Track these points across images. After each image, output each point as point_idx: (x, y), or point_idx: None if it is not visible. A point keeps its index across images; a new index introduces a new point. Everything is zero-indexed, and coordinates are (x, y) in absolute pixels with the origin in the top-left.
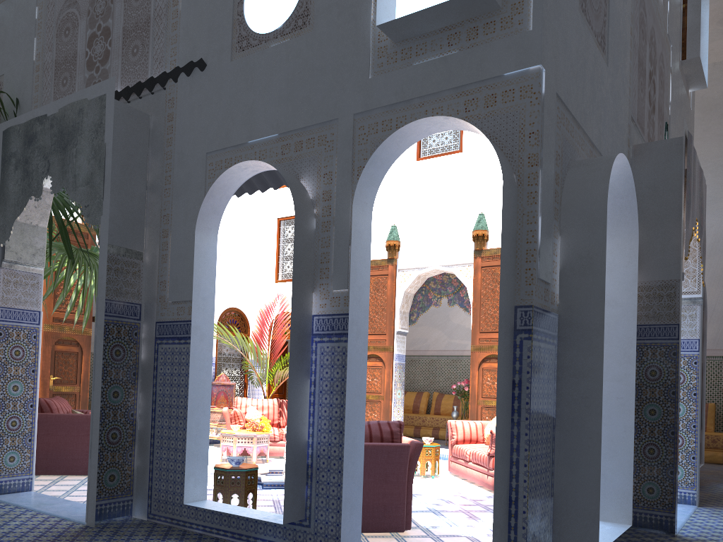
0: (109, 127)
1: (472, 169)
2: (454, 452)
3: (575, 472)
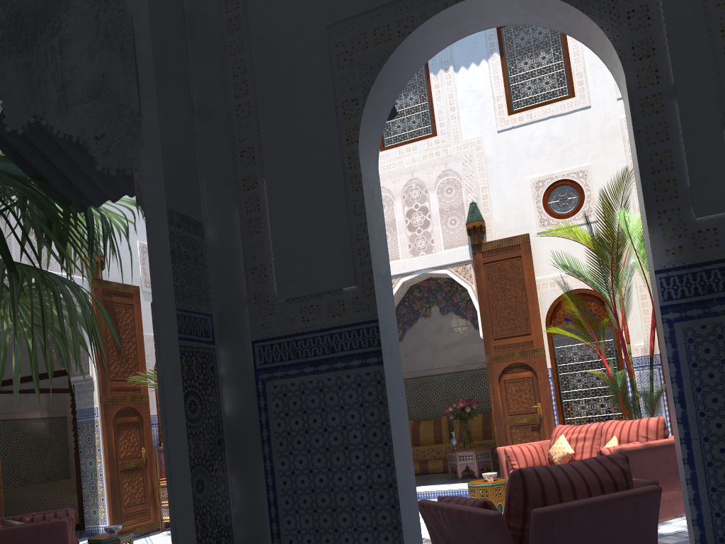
0: None
1: (453, 154)
2: None
3: None
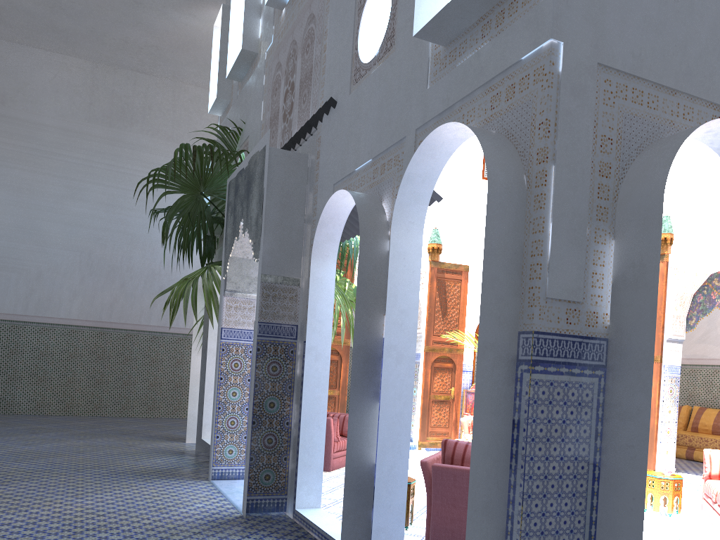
0: (266, 173)
1: None
2: (705, 488)
3: (617, 539)
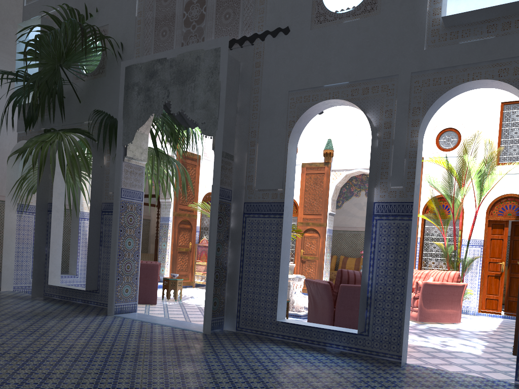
0: (223, 70)
1: None
2: None
3: None
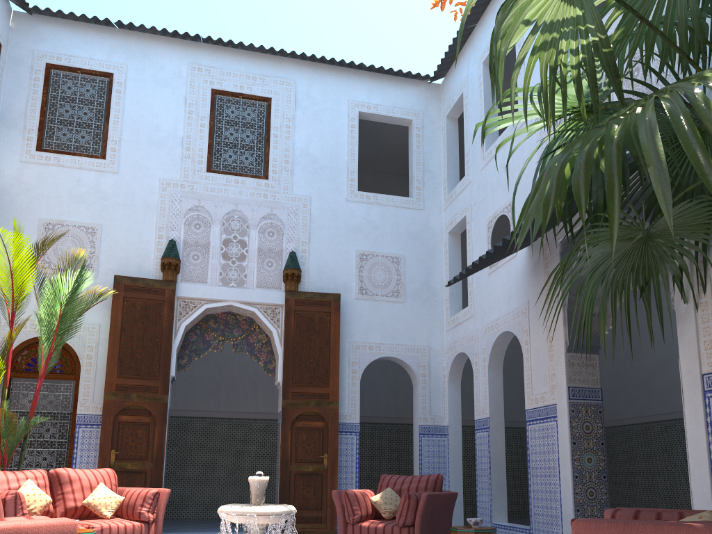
0: None
1: None
2: None
3: None
